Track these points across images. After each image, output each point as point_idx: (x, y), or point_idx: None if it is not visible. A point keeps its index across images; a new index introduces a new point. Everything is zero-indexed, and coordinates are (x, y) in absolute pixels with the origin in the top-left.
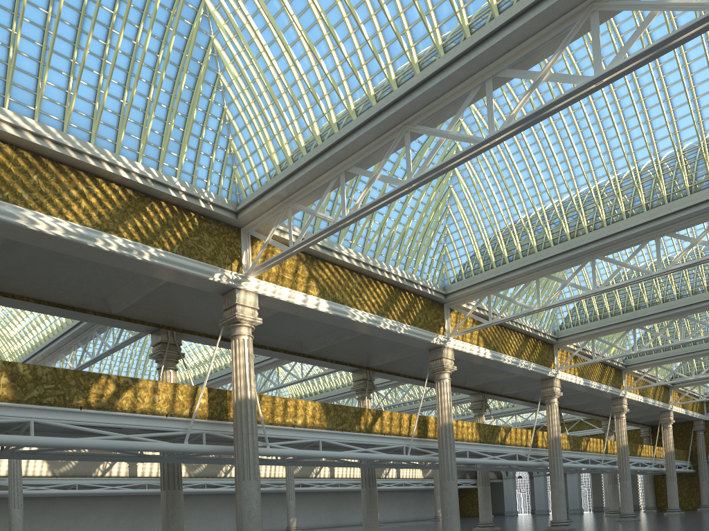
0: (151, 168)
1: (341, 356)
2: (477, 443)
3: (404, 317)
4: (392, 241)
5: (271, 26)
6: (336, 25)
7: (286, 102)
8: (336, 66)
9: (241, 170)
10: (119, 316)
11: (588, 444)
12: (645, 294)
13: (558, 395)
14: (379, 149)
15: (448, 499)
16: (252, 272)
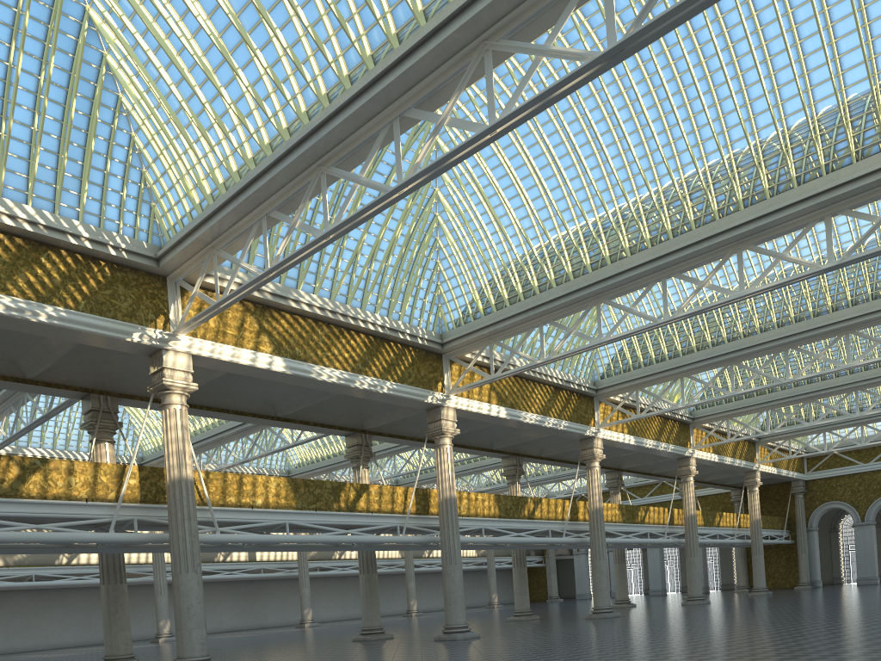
0: (45, 211)
1: (327, 418)
2: (496, 518)
3: (389, 373)
4: (368, 282)
5: (167, 44)
6: (237, 46)
7: (197, 132)
8: (243, 92)
9: (161, 208)
10: (36, 380)
11: (648, 514)
12: (692, 337)
13: (600, 458)
14: (298, 191)
15: (450, 586)
16: (181, 329)
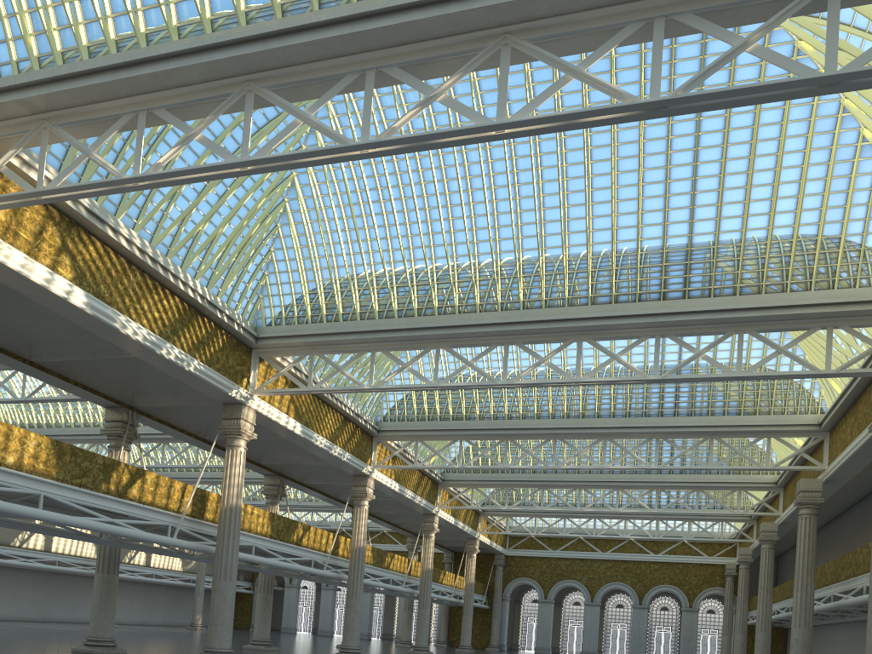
0: None
1: (93, 380)
2: (267, 538)
3: (197, 351)
4: (196, 242)
5: None
6: None
7: None
8: None
9: None
10: None
11: (393, 561)
12: (478, 405)
13: (370, 498)
14: (205, 99)
15: (221, 605)
16: None
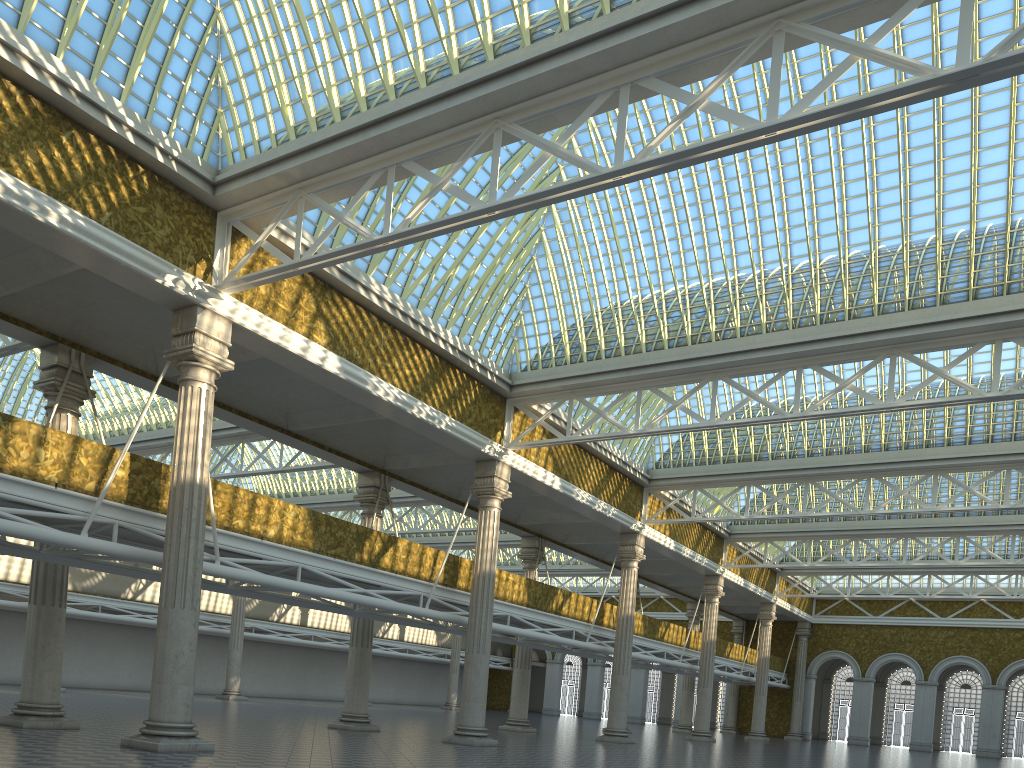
0: (79, 73)
1: (346, 445)
2: (523, 607)
3: (449, 406)
4: (447, 289)
5: None
6: None
7: (319, 30)
8: None
9: (232, 119)
10: None
11: (667, 631)
12: (770, 442)
13: (639, 558)
14: (453, 145)
15: (473, 680)
16: (228, 285)
